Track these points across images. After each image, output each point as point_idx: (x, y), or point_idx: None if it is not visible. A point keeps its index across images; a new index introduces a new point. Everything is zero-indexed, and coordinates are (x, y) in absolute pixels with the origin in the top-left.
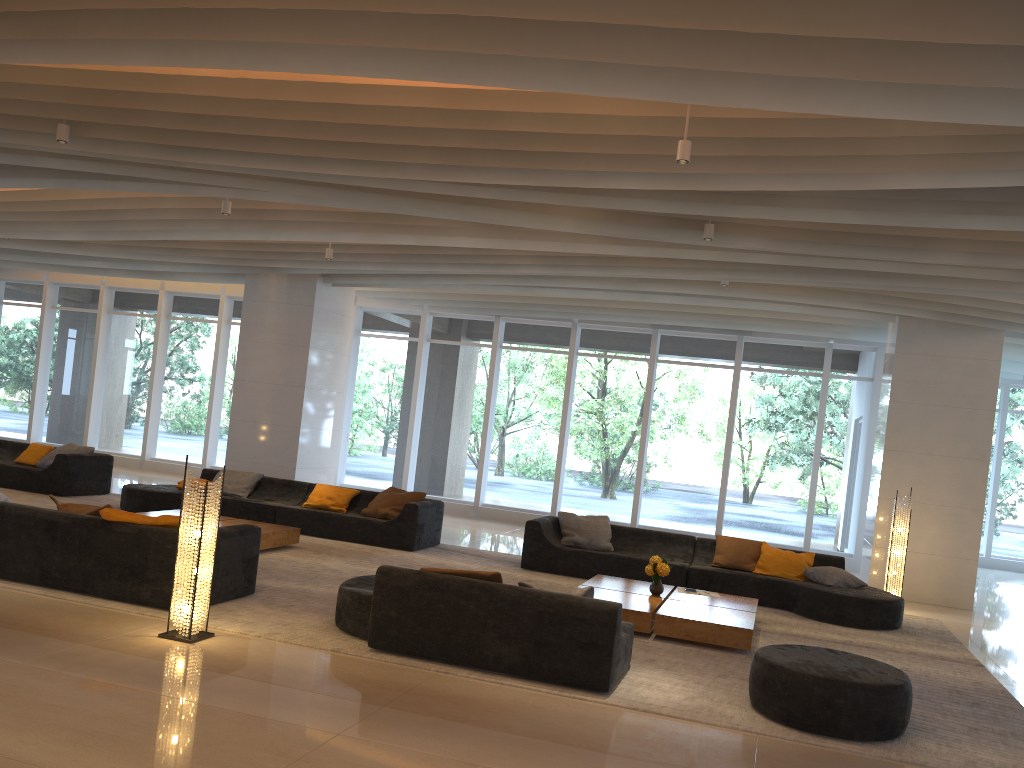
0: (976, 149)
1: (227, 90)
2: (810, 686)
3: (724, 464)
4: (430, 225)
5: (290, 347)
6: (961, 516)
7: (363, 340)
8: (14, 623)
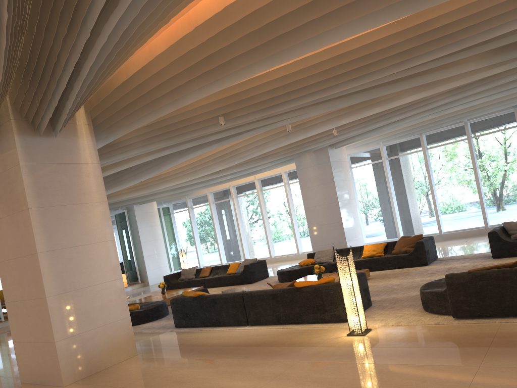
0: None
1: (288, 70)
2: None
3: None
4: (388, 98)
5: (325, 184)
6: None
7: (354, 170)
8: (281, 343)
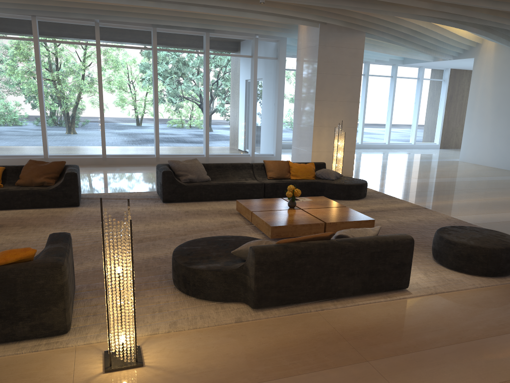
0: None
1: None
2: (500, 254)
3: (206, 113)
4: None
5: None
6: (348, 131)
7: None
8: None
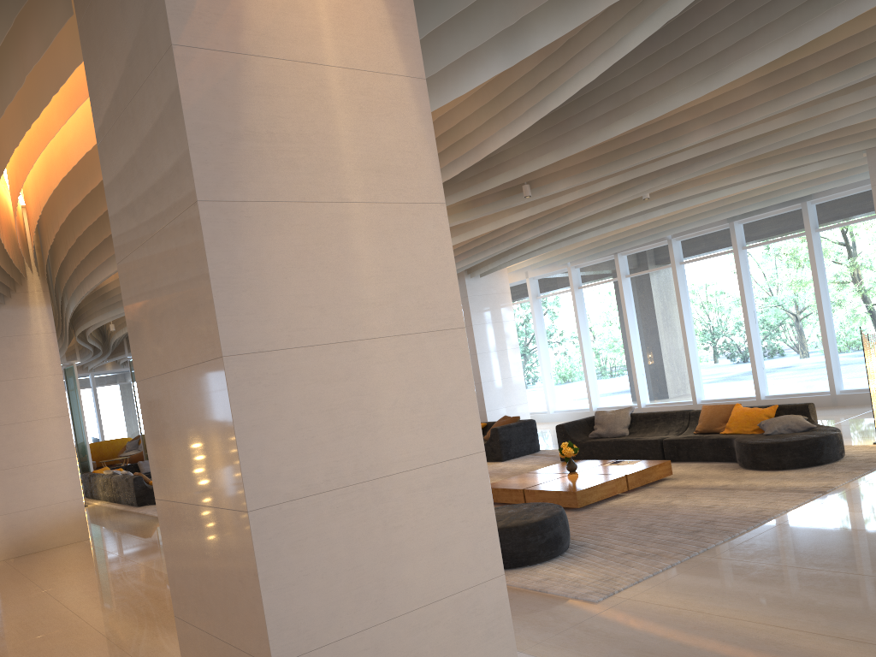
0: (497, 110)
1: None
2: None
3: (821, 324)
4: None
5: None
6: None
7: (541, 301)
8: None
